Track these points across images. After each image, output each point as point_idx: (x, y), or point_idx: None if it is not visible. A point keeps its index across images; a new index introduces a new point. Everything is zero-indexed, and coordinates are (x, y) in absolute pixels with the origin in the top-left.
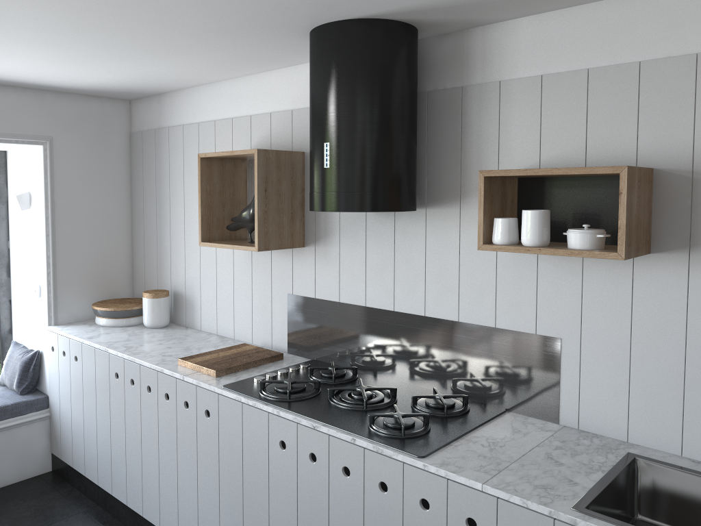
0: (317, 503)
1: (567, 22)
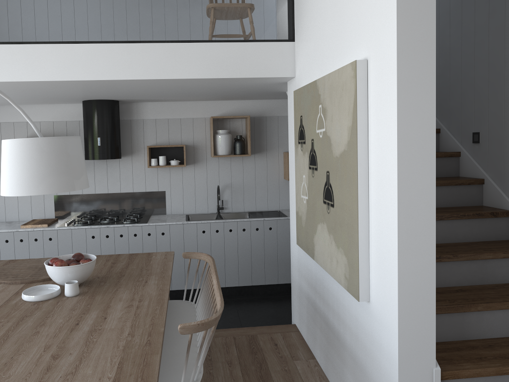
0: (110, 250)
1: (162, 105)
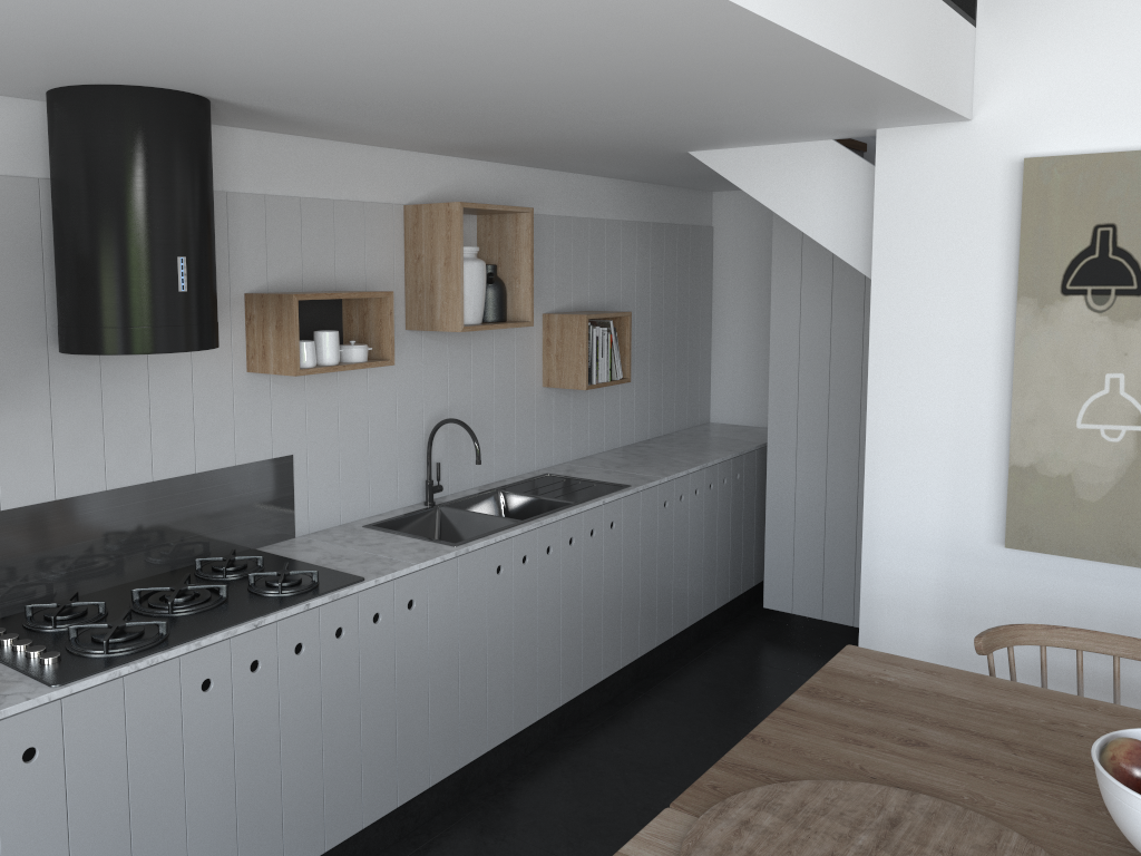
0: (264, 718)
1: (281, 148)
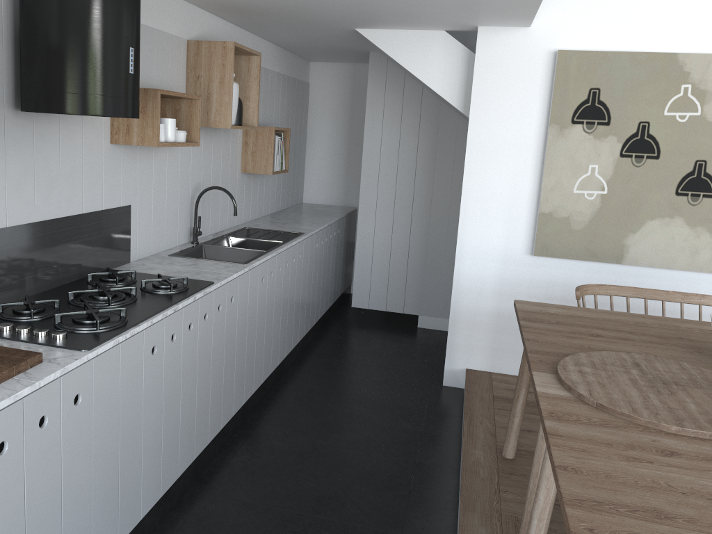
0: (175, 373)
1: None
